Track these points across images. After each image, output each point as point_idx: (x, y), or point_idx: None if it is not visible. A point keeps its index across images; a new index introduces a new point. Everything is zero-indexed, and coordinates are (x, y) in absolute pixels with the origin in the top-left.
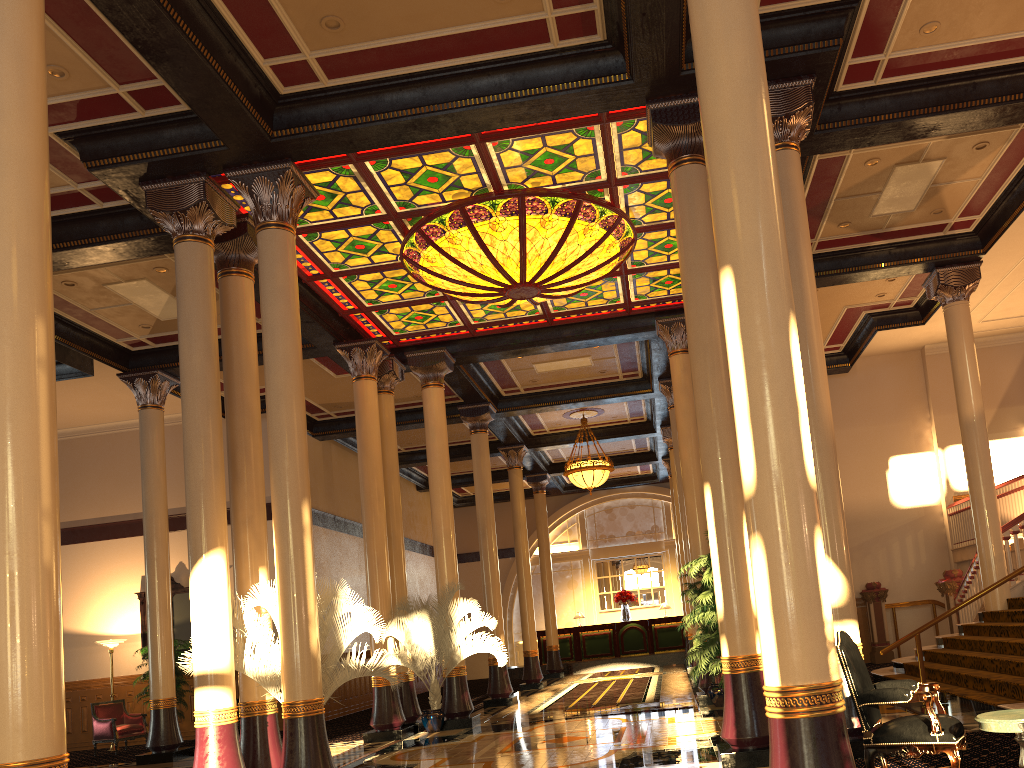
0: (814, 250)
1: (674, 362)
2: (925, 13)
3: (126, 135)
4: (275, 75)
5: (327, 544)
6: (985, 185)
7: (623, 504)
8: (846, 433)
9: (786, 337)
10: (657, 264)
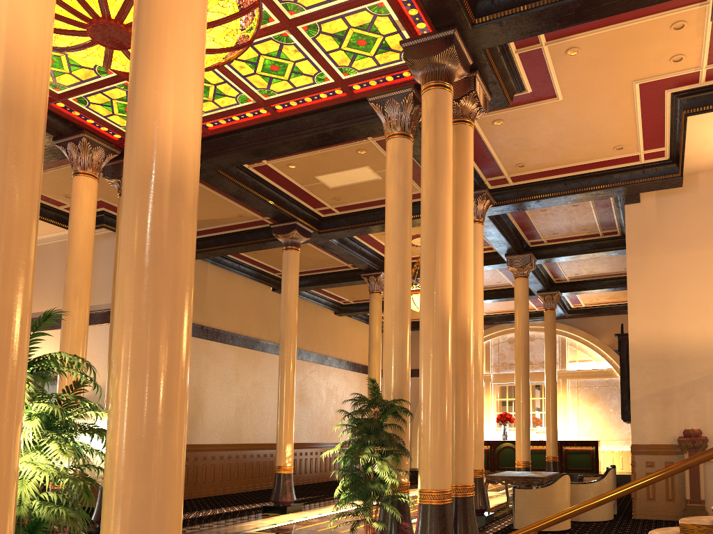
0: None
1: (387, 148)
2: None
3: None
4: None
5: None
6: None
7: None
8: (679, 258)
9: None
10: (320, 8)
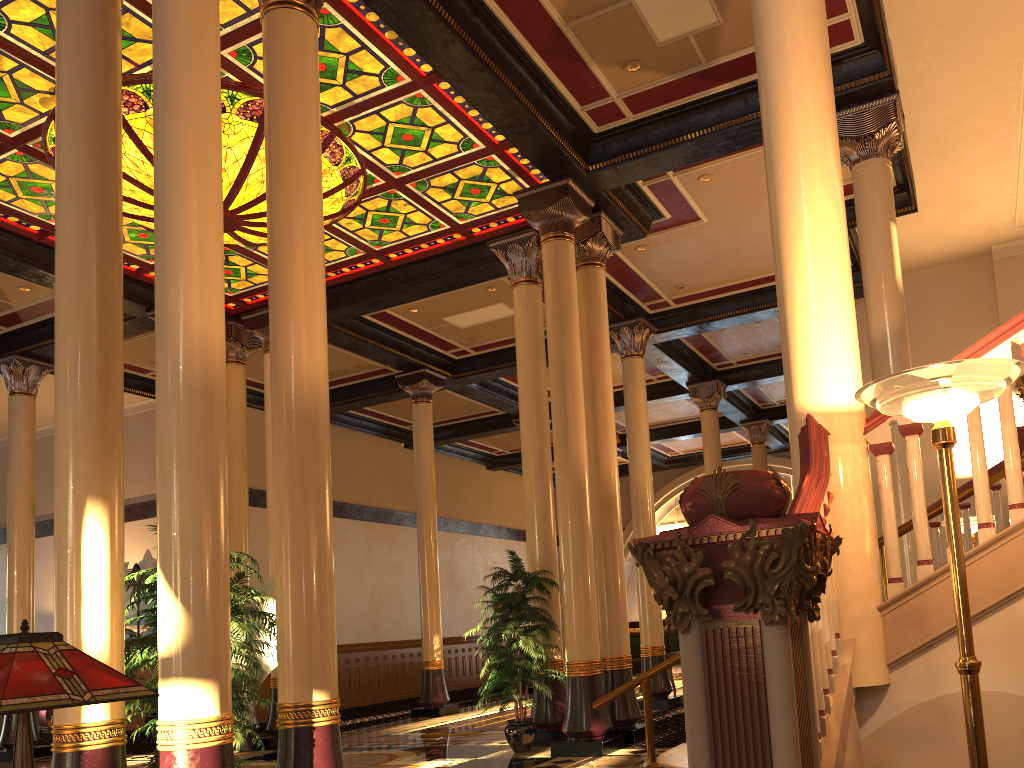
0: (632, 115)
1: (514, 297)
2: None
3: None
4: None
5: None
6: None
7: None
8: None
9: None
10: (427, 167)
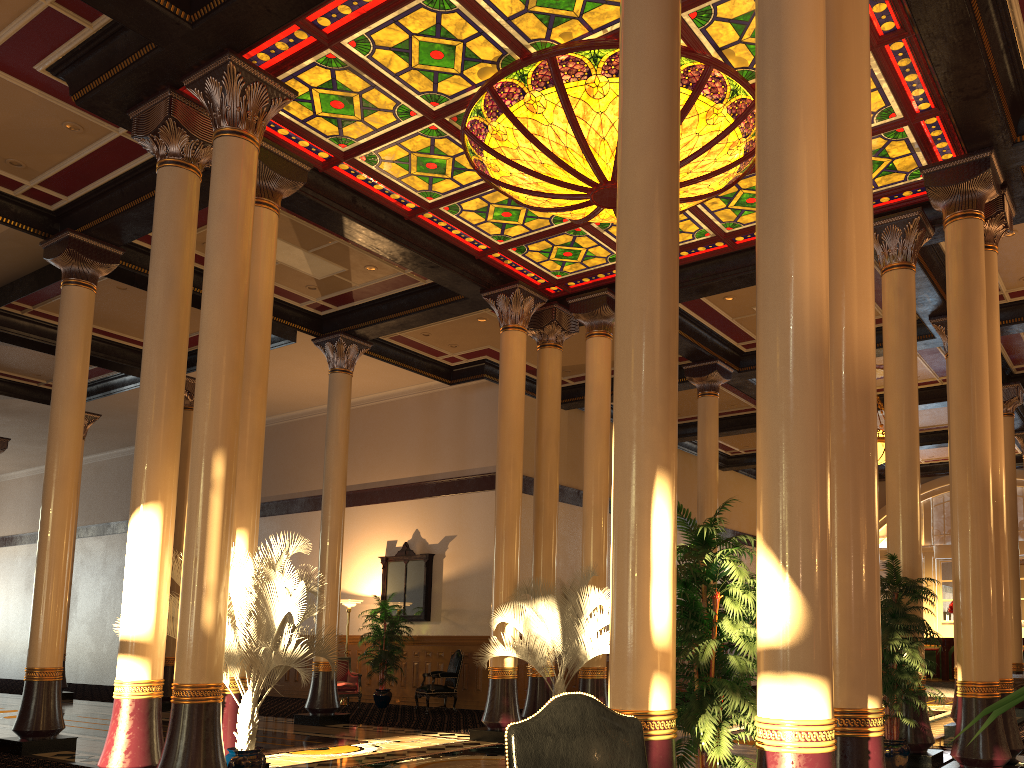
0: None
1: (885, 283)
2: None
3: (94, 57)
4: None
5: (564, 520)
6: None
7: None
8: None
9: None
10: None
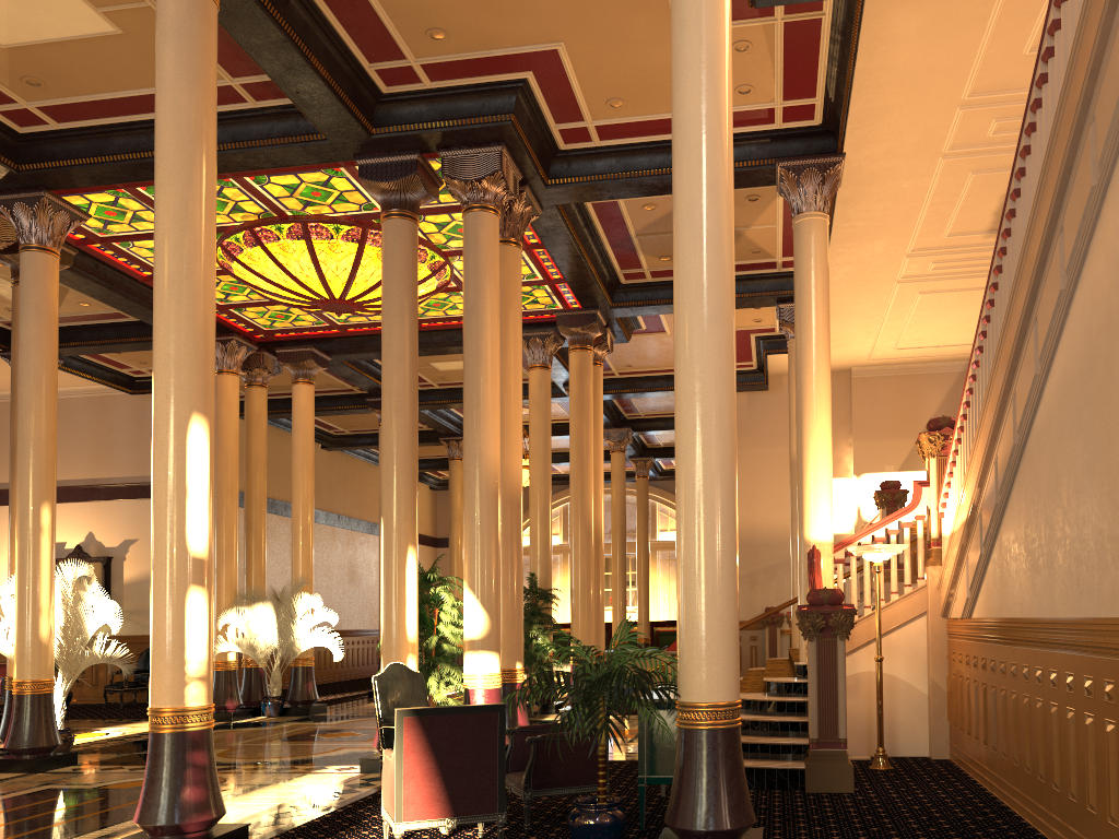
0: (651, 278)
1: (531, 377)
2: (601, 91)
3: None
4: (6, 118)
5: None
6: (788, 231)
7: (609, 500)
8: (765, 452)
9: (183, 434)
10: None
